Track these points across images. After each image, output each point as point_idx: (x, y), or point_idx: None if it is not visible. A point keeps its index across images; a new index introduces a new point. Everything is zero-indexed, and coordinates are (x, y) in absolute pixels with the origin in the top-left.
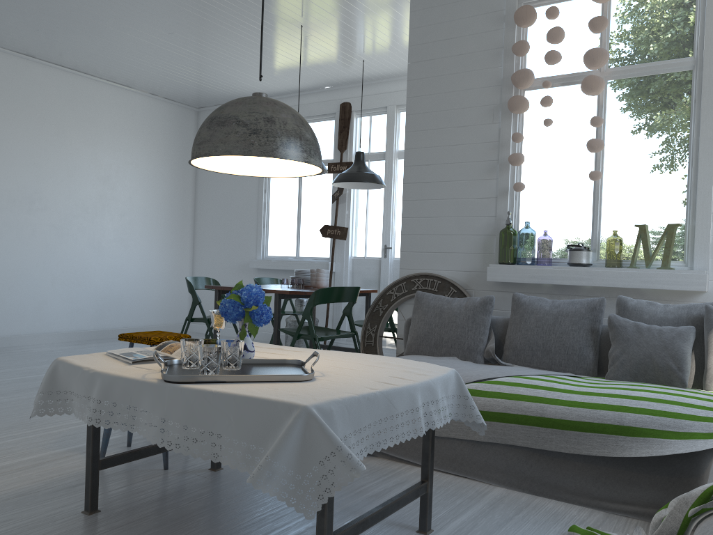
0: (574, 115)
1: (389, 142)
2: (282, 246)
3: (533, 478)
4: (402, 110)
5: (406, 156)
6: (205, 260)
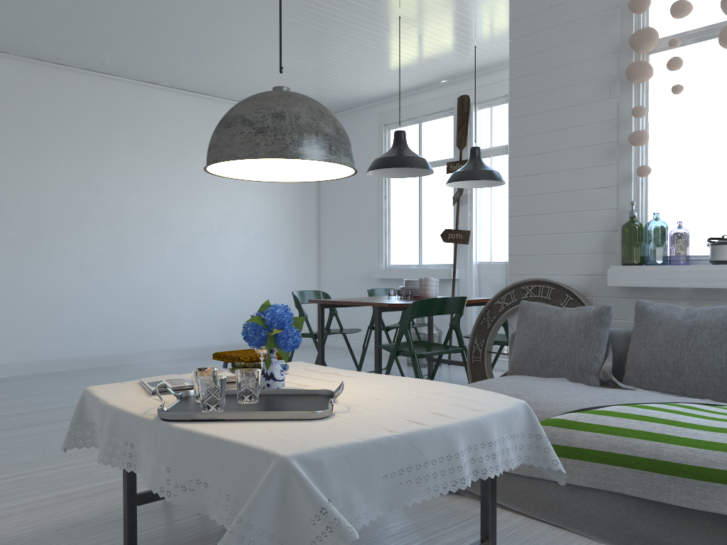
0: (712, 76)
1: None
2: (404, 254)
3: (647, 537)
4: None
5: (511, 146)
6: (330, 272)
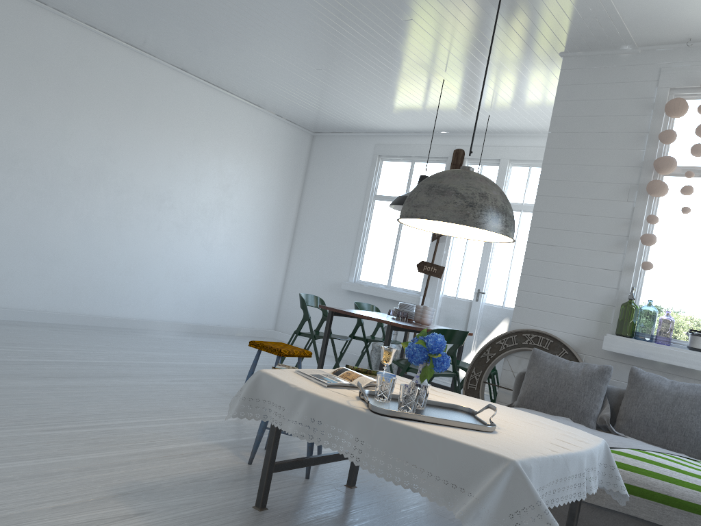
0: None
1: None
2: (375, 273)
3: None
4: (515, 165)
5: (534, 217)
6: (298, 274)
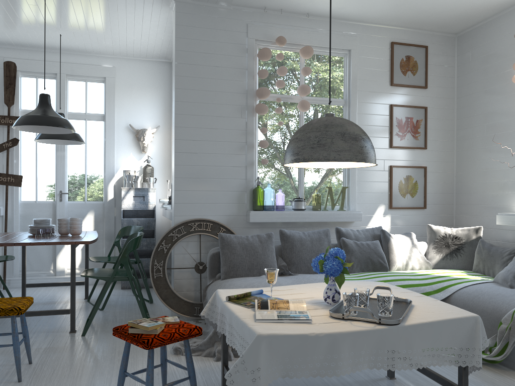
0: (287, 120)
1: (61, 104)
2: None
3: None
4: (71, 79)
5: (177, 132)
6: None
